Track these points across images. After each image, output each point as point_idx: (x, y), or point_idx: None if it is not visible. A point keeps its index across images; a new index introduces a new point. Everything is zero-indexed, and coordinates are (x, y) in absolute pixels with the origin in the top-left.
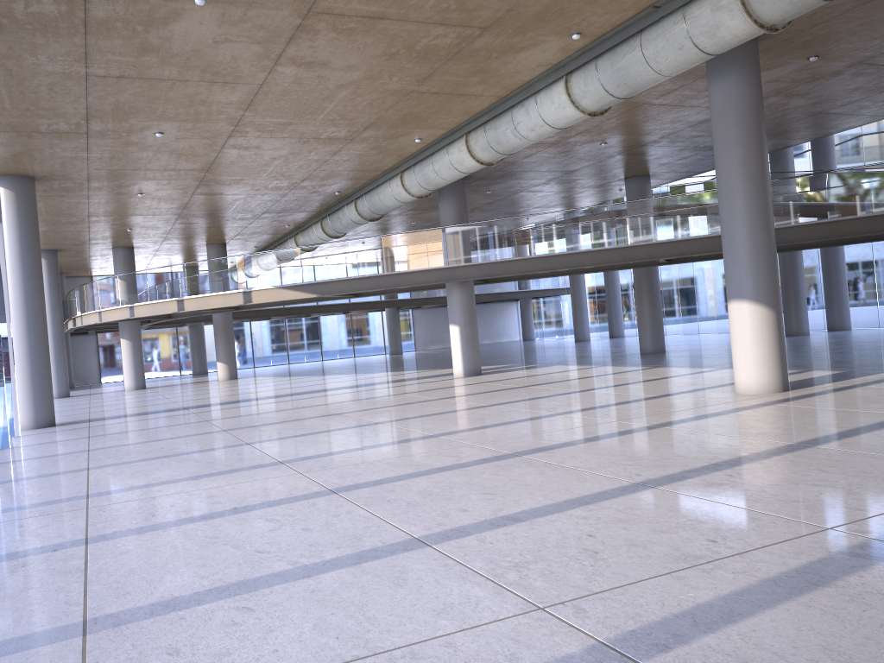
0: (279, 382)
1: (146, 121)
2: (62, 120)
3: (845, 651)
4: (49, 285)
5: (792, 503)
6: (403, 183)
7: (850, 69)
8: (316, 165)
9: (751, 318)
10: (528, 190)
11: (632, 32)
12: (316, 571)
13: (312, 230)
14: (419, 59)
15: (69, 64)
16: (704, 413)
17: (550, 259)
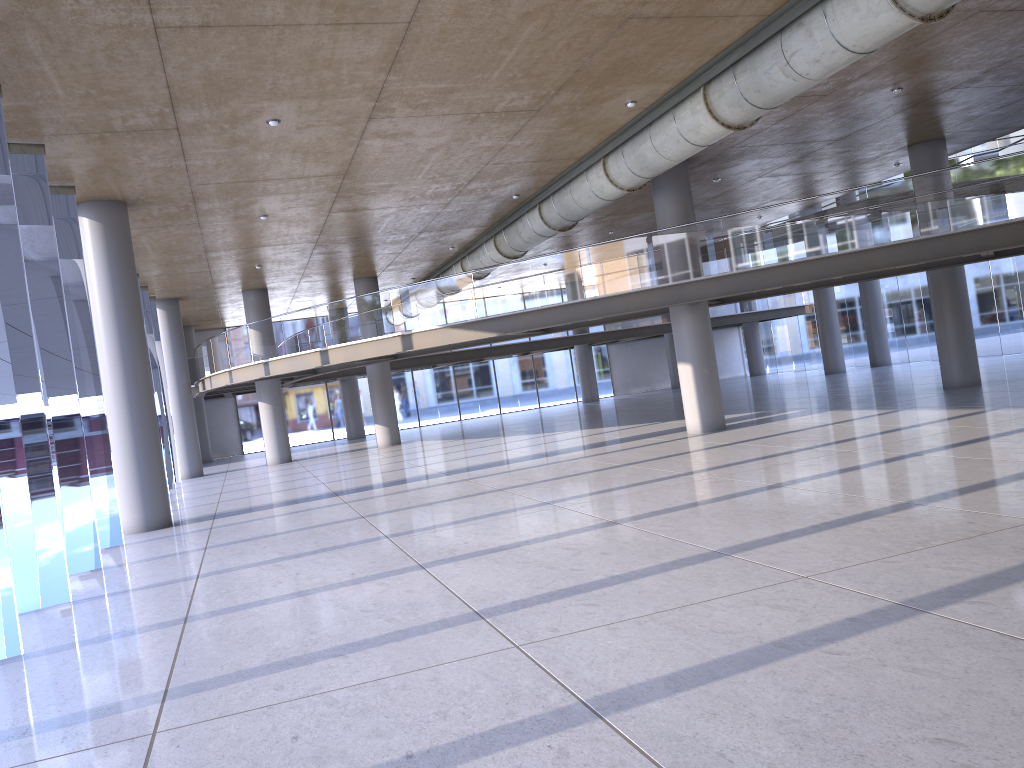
0: (452, 447)
1: (253, 102)
2: (139, 109)
3: None
4: (171, 341)
5: None
6: (607, 172)
7: None
8: (488, 156)
9: None
10: (770, 174)
11: None
12: None
13: (483, 250)
14: None
15: (125, 8)
16: None
17: (823, 262)
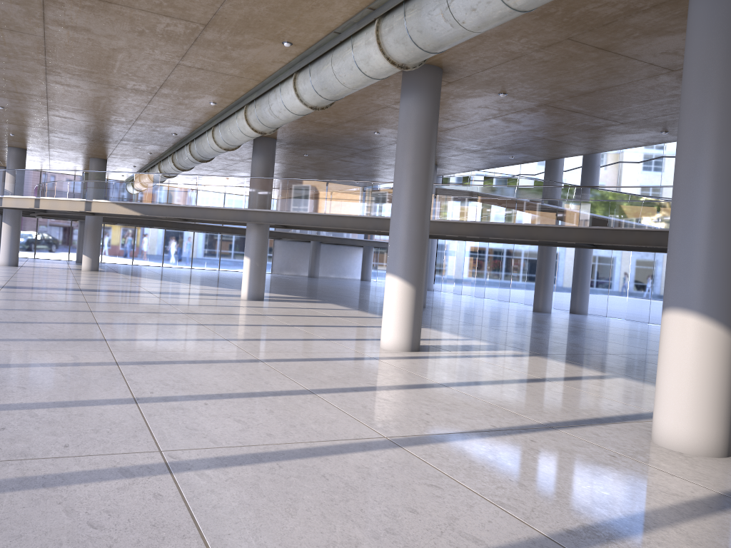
0: (118, 279)
1: None
2: None
3: None
4: None
5: (187, 430)
6: (214, 136)
7: (541, 108)
8: (139, 109)
9: (395, 290)
10: (340, 159)
11: (326, 49)
12: None
13: (168, 160)
14: (166, 39)
15: None
16: (317, 357)
17: (321, 217)
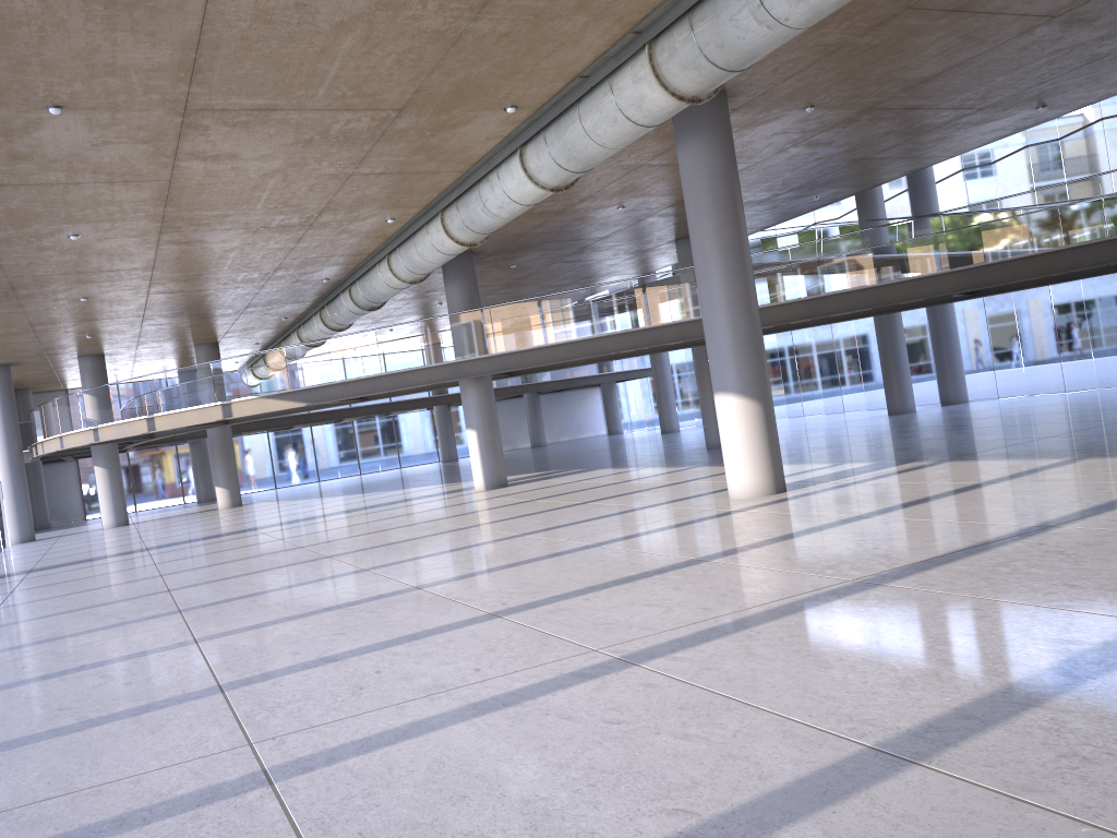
0: (282, 507)
1: (52, 225)
2: None
3: (447, 761)
4: (2, 407)
5: (599, 626)
6: (391, 267)
7: (864, 115)
8: (282, 253)
9: (735, 413)
10: (562, 260)
11: (569, 103)
12: (93, 724)
13: (313, 322)
14: (341, 143)
15: None
16: (662, 526)
17: (569, 346)
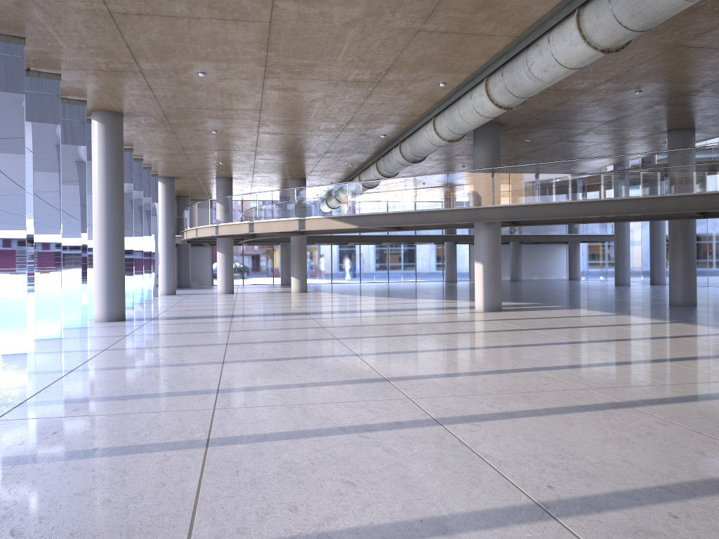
0: (332, 298)
1: (184, 60)
2: (114, 59)
3: None
4: (166, 205)
5: None
6: (435, 127)
7: None
8: (354, 108)
9: None
10: (567, 140)
11: None
12: None
13: (370, 169)
14: None
15: (88, 0)
16: (695, 393)
17: (573, 206)
